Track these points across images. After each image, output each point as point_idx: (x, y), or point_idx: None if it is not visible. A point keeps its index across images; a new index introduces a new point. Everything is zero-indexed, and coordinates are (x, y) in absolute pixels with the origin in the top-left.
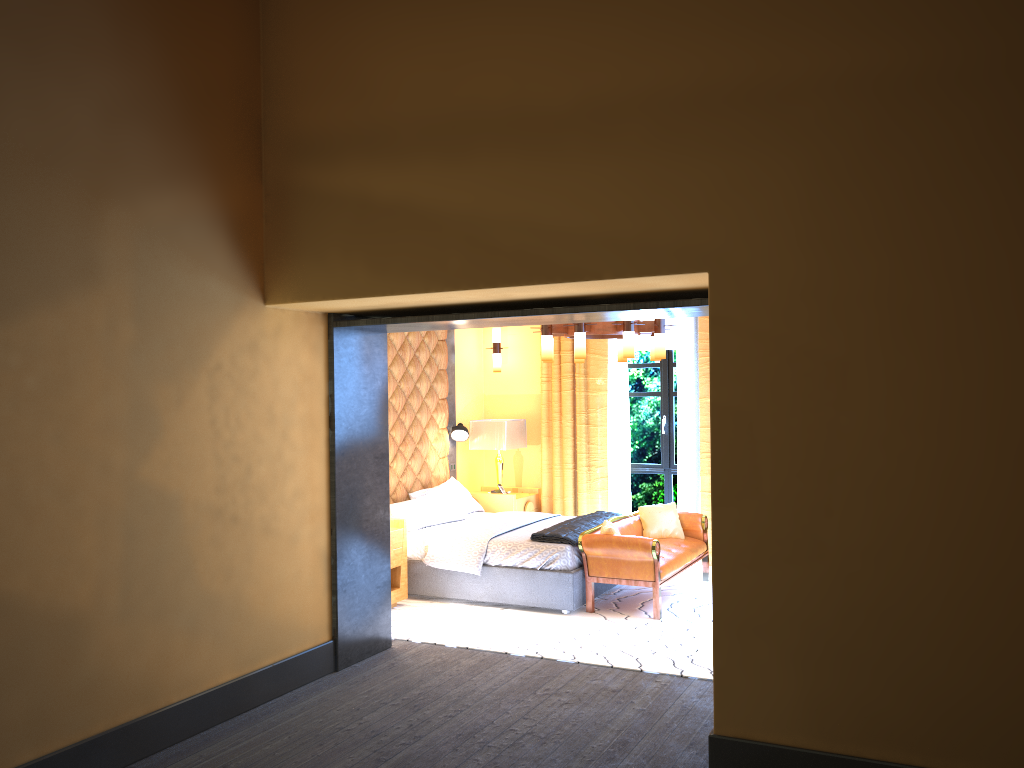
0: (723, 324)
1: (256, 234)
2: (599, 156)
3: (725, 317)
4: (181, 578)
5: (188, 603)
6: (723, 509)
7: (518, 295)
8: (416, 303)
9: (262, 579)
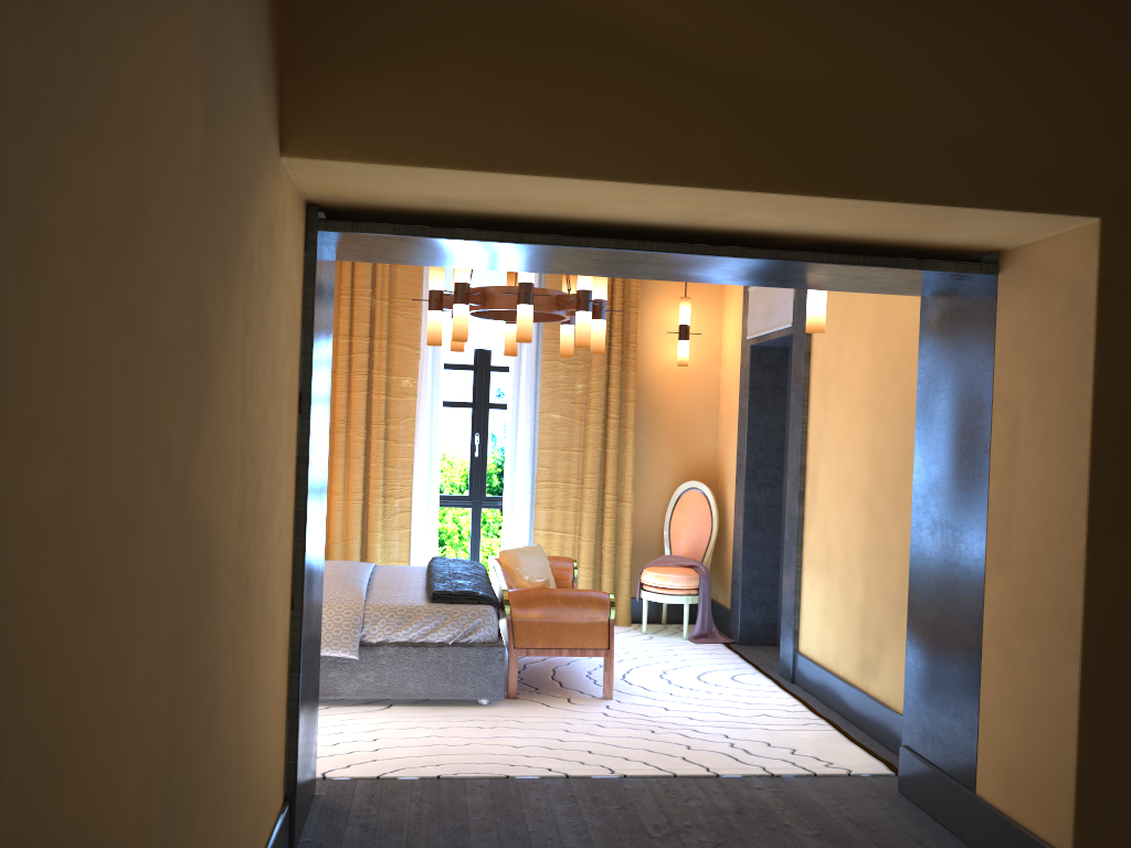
0: (1116, 292)
1: (281, 8)
2: (960, 20)
3: (1119, 283)
4: (209, 728)
5: (211, 782)
6: (1102, 547)
7: (733, 218)
8: (535, 207)
9: (256, 707)
